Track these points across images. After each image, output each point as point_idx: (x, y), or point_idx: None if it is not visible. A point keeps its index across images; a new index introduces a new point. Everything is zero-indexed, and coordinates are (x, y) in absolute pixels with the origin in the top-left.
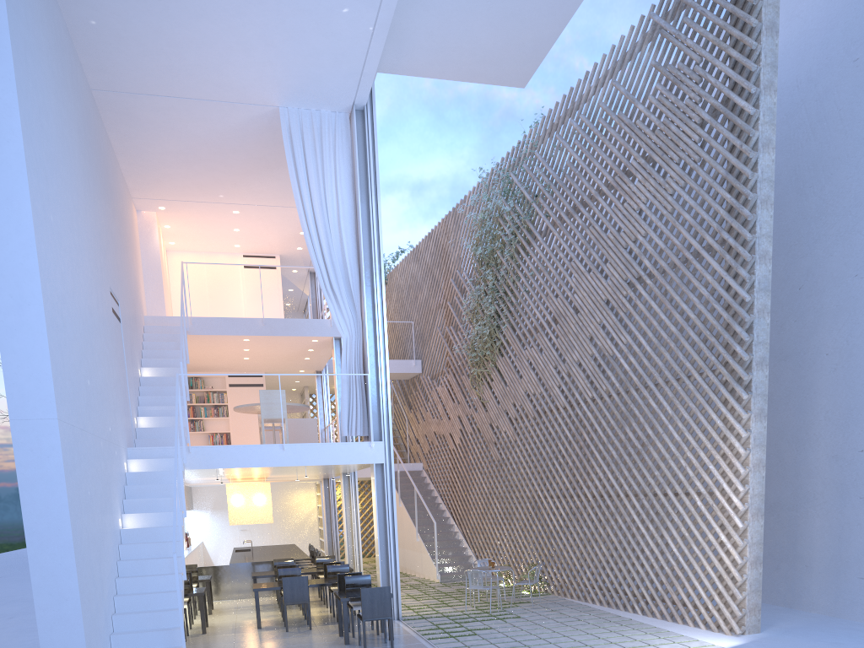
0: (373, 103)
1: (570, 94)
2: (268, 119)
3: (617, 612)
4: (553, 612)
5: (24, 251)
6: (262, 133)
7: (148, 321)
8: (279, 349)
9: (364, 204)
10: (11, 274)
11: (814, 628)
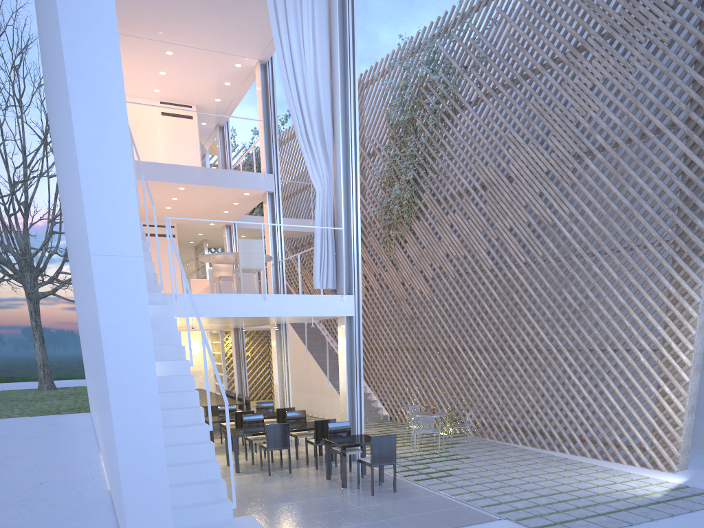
0: None
1: None
2: None
3: (546, 452)
4: (493, 452)
5: (106, 48)
6: None
7: None
8: (206, 201)
9: (340, 54)
10: (91, 76)
11: None
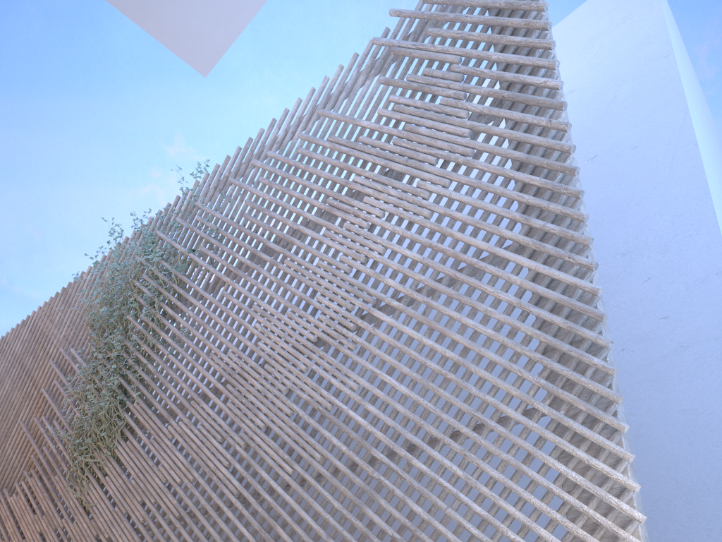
0: None
1: (249, 145)
2: None
3: None
4: None
5: None
6: None
7: None
8: None
9: None
10: None
11: None
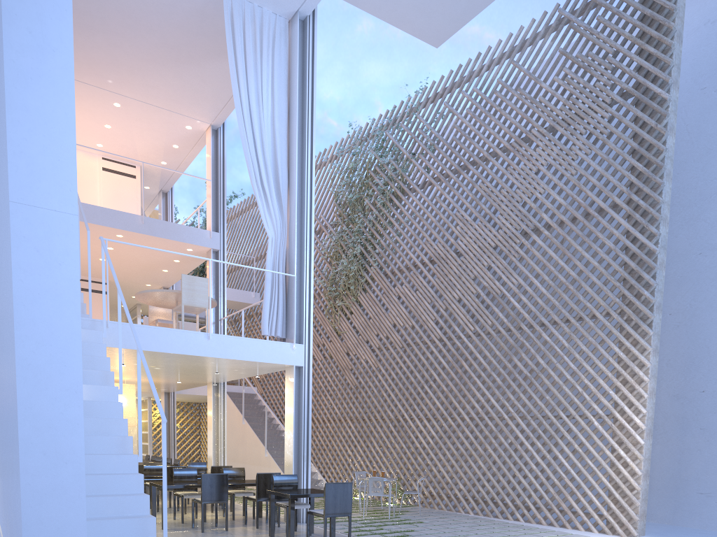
0: (315, 16)
1: (459, 70)
2: (204, 1)
3: (499, 520)
4: (445, 519)
5: None
6: (190, 17)
7: None
8: (145, 254)
9: (298, 111)
10: (32, 1)
11: (676, 532)
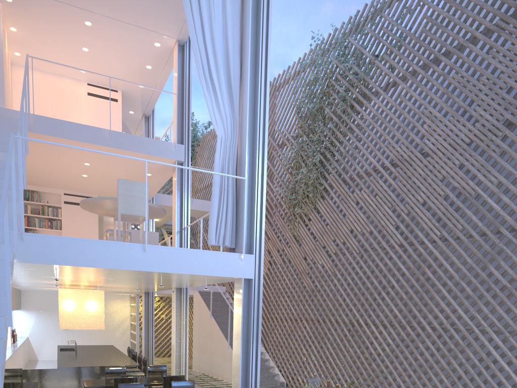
0: None
1: None
2: None
3: None
4: None
5: None
6: None
7: None
8: (119, 169)
9: None
10: None
11: None
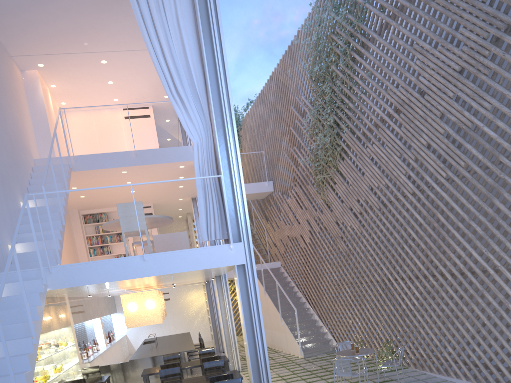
0: None
1: None
2: None
3: None
4: None
5: None
6: None
7: (38, 163)
8: (155, 179)
9: None
10: None
11: None
